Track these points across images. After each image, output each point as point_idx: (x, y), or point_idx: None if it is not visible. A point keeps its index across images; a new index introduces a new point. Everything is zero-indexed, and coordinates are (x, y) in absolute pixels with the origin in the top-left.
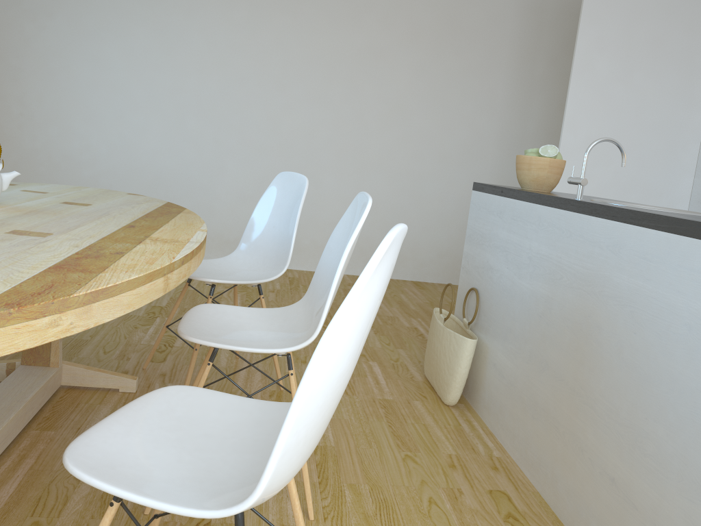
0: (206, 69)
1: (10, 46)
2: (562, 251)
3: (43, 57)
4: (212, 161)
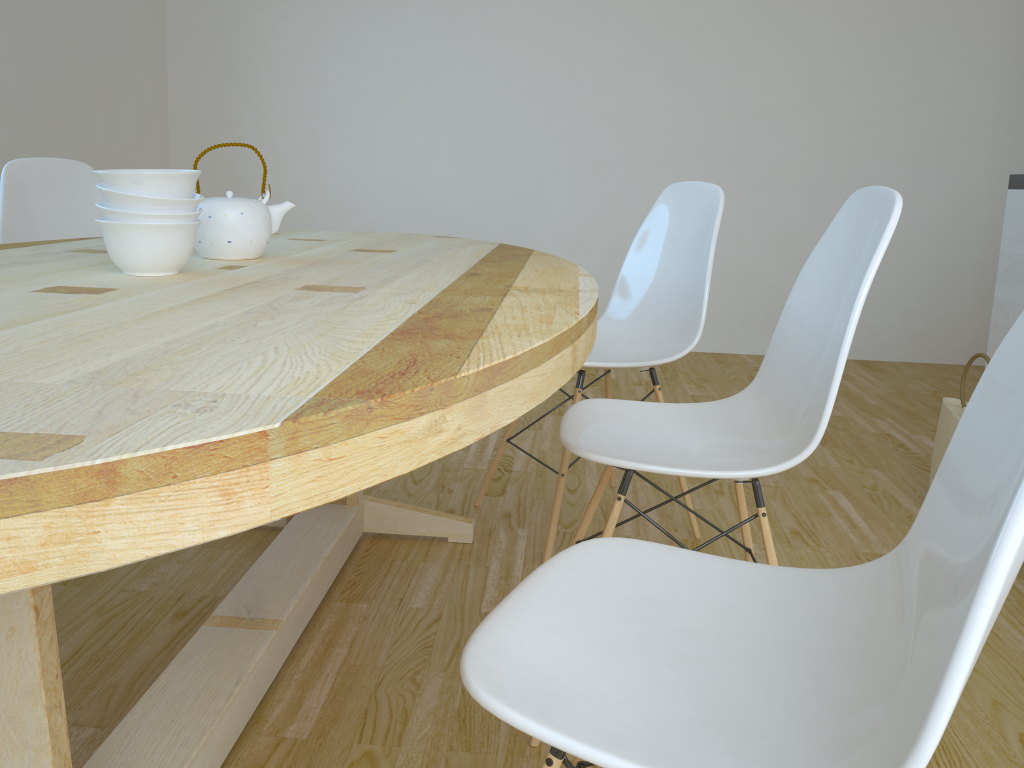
0: (512, 52)
1: (239, 50)
2: None
3: (283, 62)
4: (529, 192)
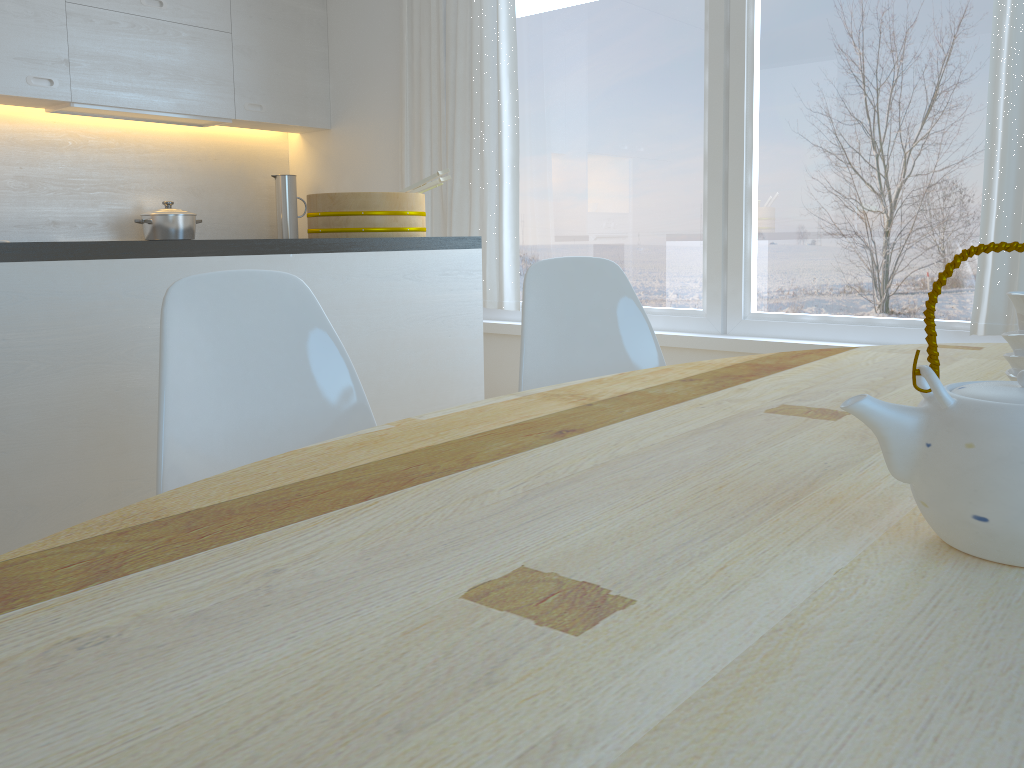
0: None
1: None
2: (6, 328)
3: None
4: None
